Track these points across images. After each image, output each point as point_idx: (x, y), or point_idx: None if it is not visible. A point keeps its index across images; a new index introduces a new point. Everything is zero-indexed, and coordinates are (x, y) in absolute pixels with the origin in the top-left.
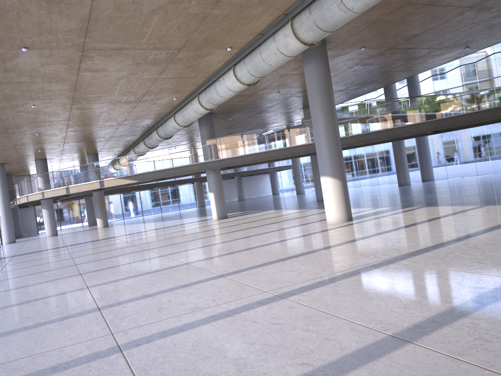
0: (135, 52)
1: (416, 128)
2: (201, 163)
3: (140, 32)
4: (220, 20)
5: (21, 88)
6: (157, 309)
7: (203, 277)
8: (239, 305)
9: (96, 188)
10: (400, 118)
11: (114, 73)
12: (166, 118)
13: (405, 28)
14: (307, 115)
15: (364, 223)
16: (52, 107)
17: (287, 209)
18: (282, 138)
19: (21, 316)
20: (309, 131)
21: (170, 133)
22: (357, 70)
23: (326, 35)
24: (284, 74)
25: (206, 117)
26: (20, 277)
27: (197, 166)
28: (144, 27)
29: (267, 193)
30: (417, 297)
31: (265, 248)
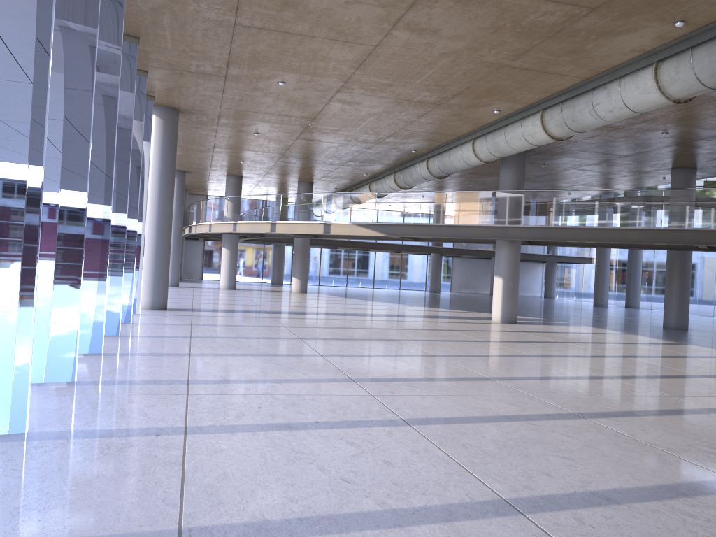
0: (513, 2)
1: None
2: (498, 227)
3: None
4: None
5: (284, 46)
6: None
7: (688, 473)
8: None
9: (317, 232)
10: None
11: (445, 42)
12: (454, 143)
13: None
14: (677, 182)
15: None
16: (306, 92)
17: (623, 331)
18: (655, 212)
19: (324, 467)
20: (713, 208)
21: (451, 170)
22: None
23: None
24: (715, 98)
25: (516, 154)
26: (238, 357)
27: (490, 230)
28: None
29: (535, 292)
30: None
31: None
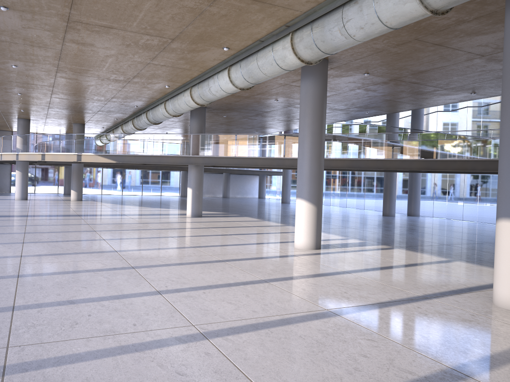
0: (125, 33)
1: (406, 164)
2: (185, 157)
3: (130, 14)
4: (218, 19)
5: (1, 46)
6: (71, 323)
7: (139, 289)
8: (156, 337)
9: (72, 160)
10: (393, 151)
11: (102, 50)
12: (157, 103)
13: (412, 63)
14: None
15: (330, 255)
16: (35, 71)
17: (264, 219)
18: (271, 147)
19: None
20: None
21: (159, 120)
22: (359, 93)
23: (325, 56)
24: (283, 84)
25: (199, 110)
26: None
27: (180, 159)
28: (135, 10)
29: (254, 195)
30: (341, 370)
31: (219, 266)
